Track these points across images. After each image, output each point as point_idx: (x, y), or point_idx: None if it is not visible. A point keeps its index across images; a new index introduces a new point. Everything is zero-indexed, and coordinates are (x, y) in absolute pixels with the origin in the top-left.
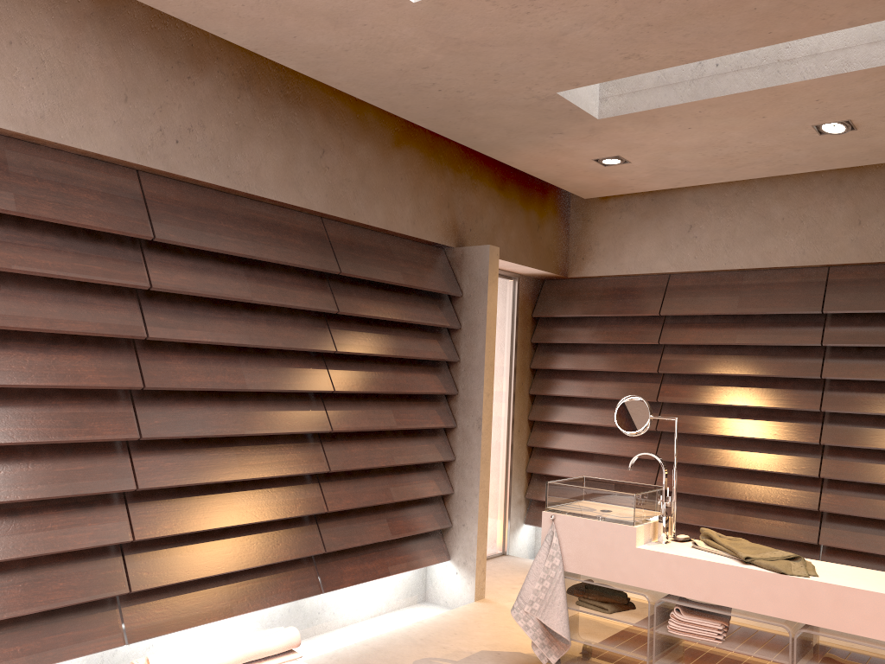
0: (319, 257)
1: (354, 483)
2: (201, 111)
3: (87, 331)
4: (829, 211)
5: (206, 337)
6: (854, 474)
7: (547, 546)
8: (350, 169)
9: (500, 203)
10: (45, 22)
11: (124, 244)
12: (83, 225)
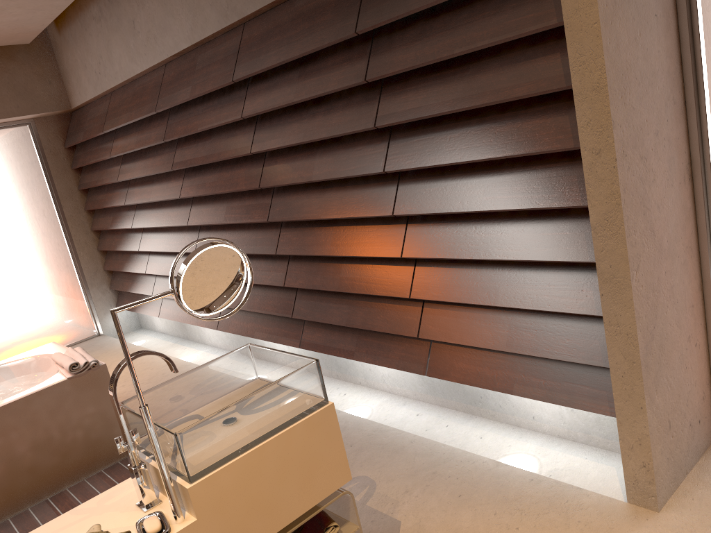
0: (339, 25)
1: (454, 273)
2: None
3: (229, 157)
4: None
5: (278, 143)
6: None
7: None
8: None
9: None
10: None
11: (241, 87)
12: (208, 91)
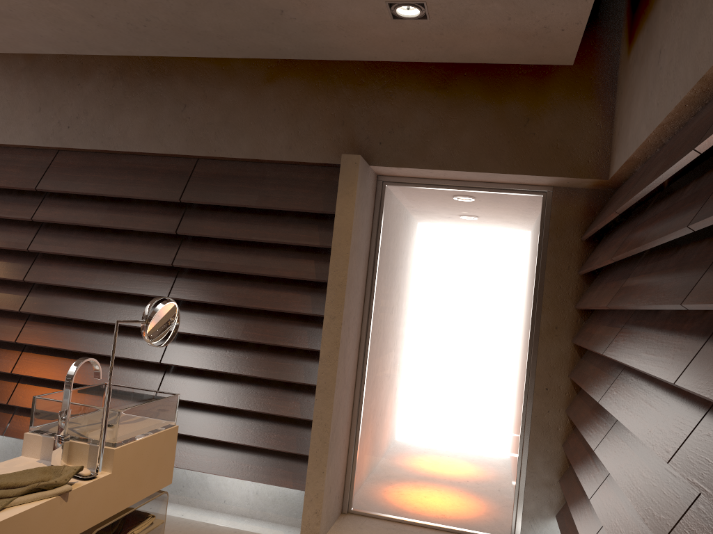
0: (165, 189)
1: (199, 381)
2: (86, 103)
3: None
4: None
5: (66, 251)
6: None
7: None
8: (212, 114)
9: (440, 105)
10: (2, 82)
11: (36, 195)
12: None
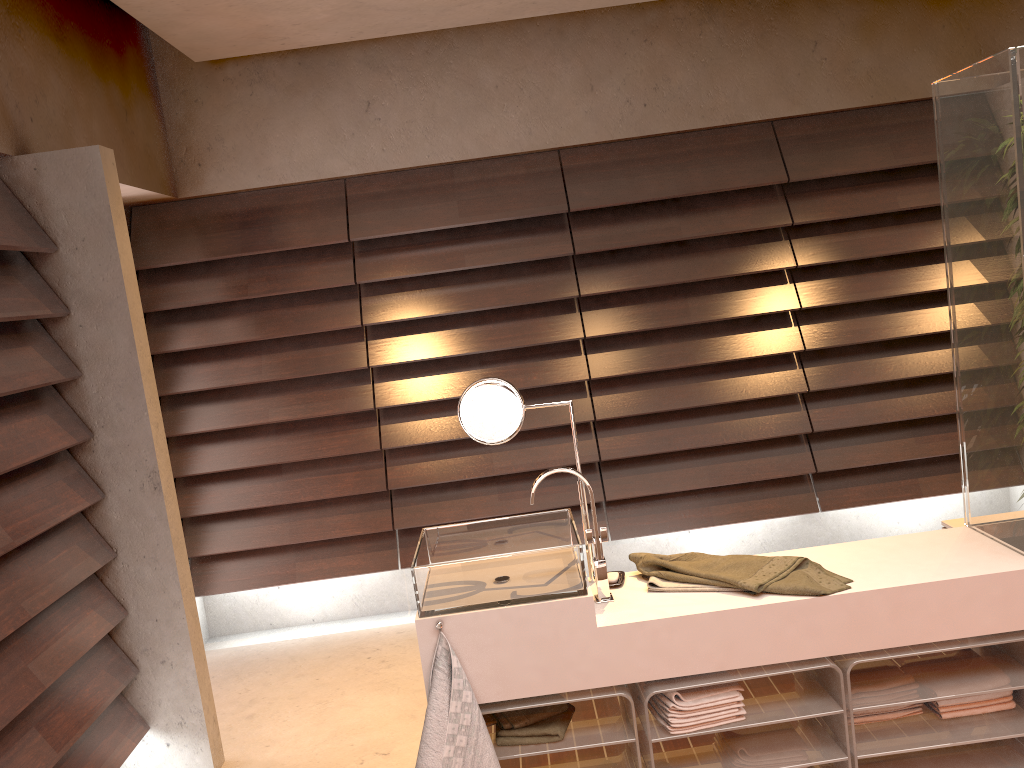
0: None
1: None
2: None
3: None
4: (553, 74)
5: None
6: (632, 407)
7: (445, 678)
8: None
9: (66, 68)
10: None
11: None
12: None
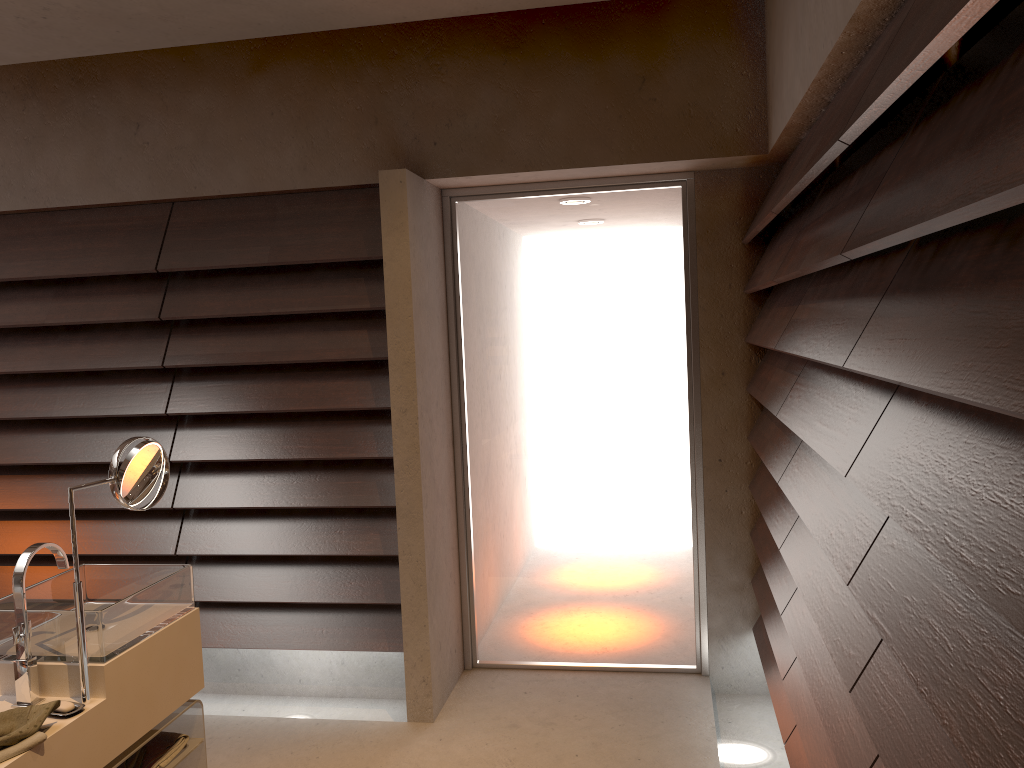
0: (133, 257)
1: (234, 525)
2: None
3: None
4: None
5: (3, 368)
6: (884, 722)
7: None
8: (181, 133)
9: (513, 74)
10: None
11: None
12: None
